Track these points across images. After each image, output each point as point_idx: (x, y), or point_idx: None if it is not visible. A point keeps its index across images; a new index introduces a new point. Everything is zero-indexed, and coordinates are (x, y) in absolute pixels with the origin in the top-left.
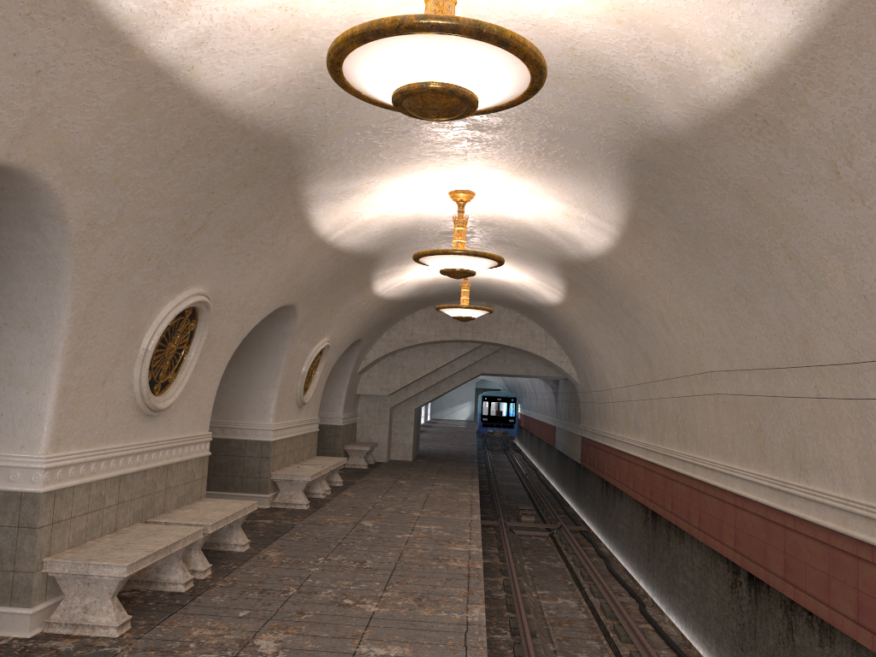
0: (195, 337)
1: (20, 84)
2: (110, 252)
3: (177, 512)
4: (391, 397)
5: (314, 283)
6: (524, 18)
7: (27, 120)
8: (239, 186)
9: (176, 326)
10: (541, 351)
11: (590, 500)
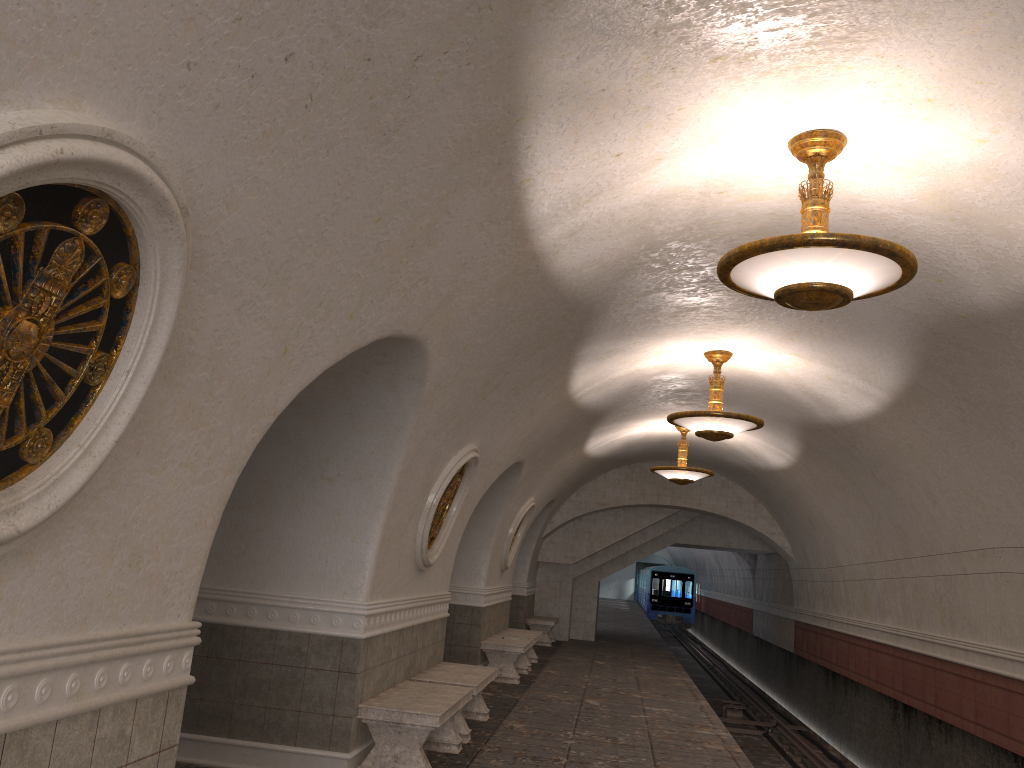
0: (458, 492)
1: (450, 274)
2: (437, 410)
3: (432, 673)
4: (574, 566)
5: (544, 439)
6: (856, 212)
7: (441, 301)
8: (536, 348)
9: (450, 481)
10: (750, 520)
11: (808, 696)
